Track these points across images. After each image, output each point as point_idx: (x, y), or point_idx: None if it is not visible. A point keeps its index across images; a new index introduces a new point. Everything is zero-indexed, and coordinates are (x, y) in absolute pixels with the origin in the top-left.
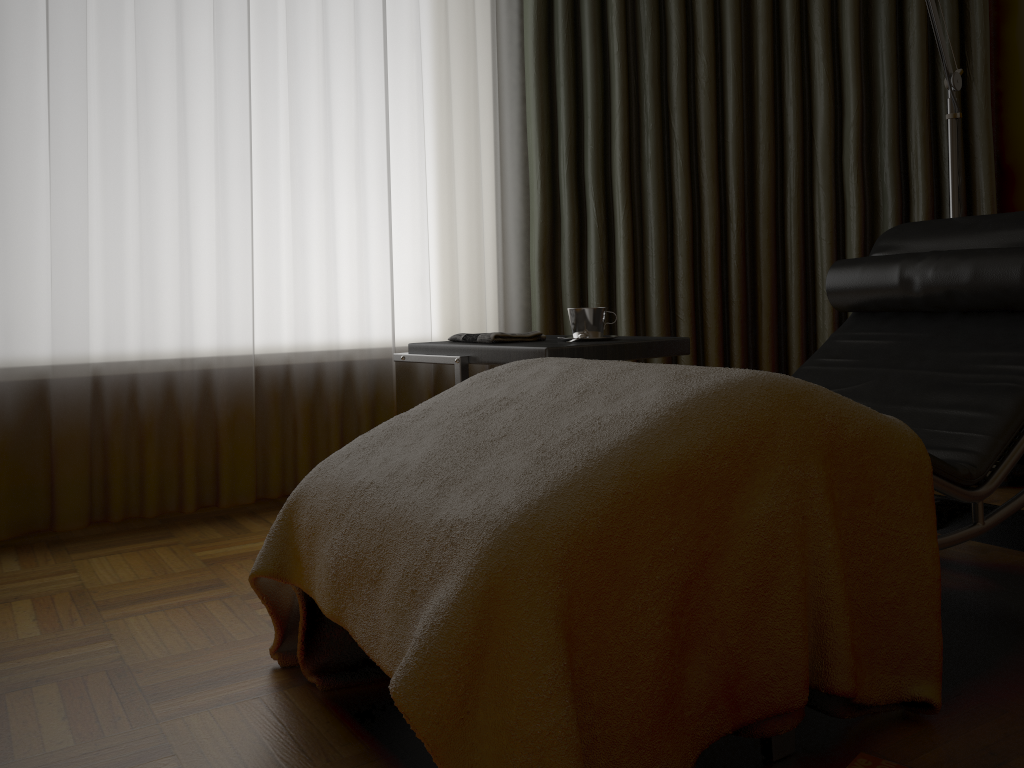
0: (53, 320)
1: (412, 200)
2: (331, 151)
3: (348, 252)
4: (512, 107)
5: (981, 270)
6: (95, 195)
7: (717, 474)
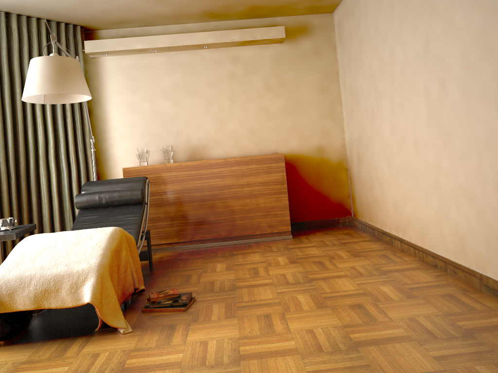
0: None
1: None
2: None
3: None
4: None
5: (120, 195)
6: None
7: (119, 248)
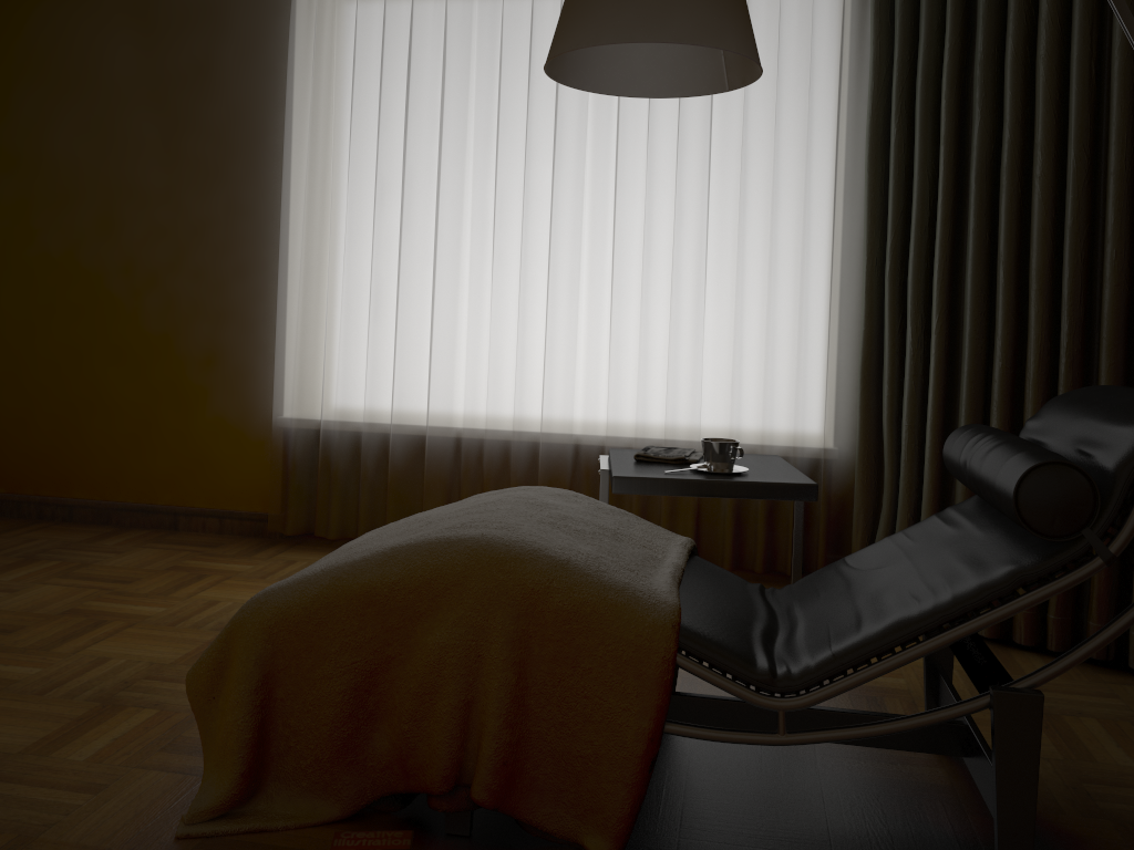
0: (428, 394)
1: (731, 304)
2: (647, 262)
3: (663, 352)
4: (853, 206)
5: (986, 467)
6: (465, 303)
7: (402, 602)
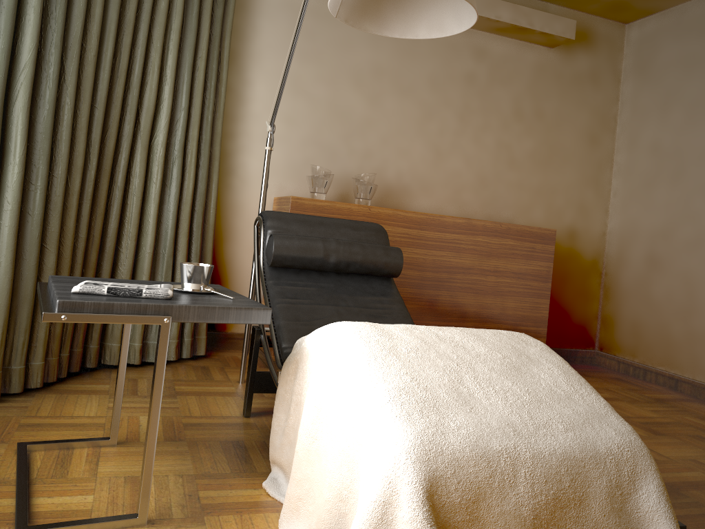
0: None
1: None
2: None
3: None
4: None
5: (366, 254)
6: None
7: None
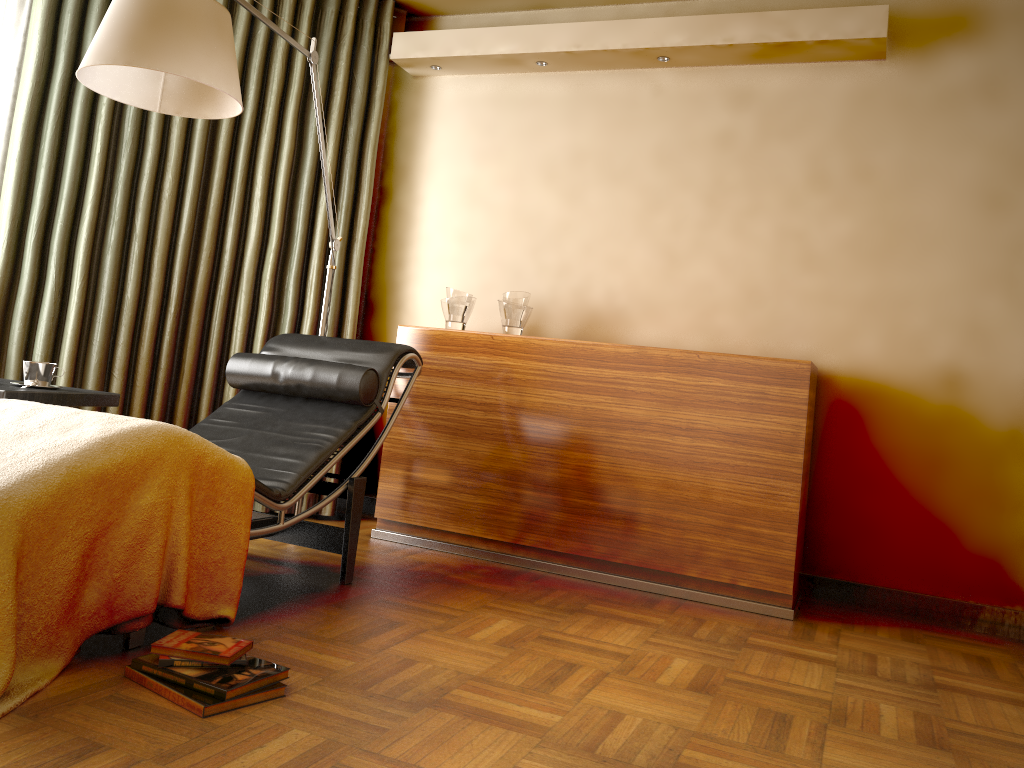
0: None
1: None
2: None
3: None
4: None
5: (318, 374)
6: None
7: (124, 478)
